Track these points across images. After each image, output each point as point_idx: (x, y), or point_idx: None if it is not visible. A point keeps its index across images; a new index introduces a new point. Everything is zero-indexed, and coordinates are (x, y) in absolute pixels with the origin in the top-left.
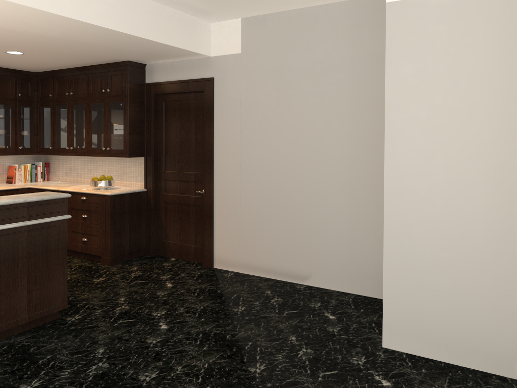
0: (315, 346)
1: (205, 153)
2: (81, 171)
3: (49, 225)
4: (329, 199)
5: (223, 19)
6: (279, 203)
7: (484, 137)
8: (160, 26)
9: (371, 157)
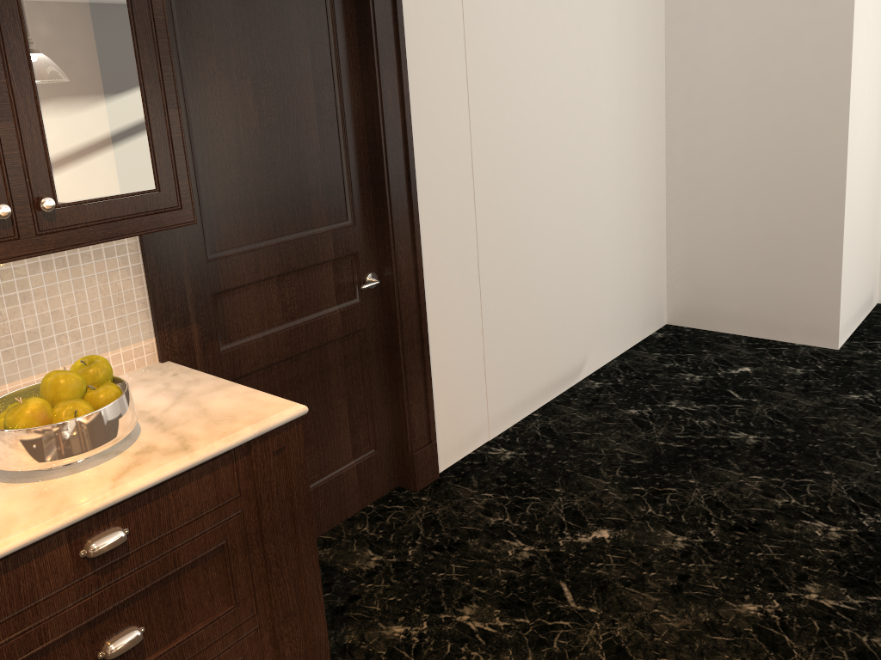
0: (872, 383)
1: (388, 152)
2: None
3: None
4: (600, 202)
5: None
6: (542, 239)
7: (878, 63)
8: None
9: (635, 114)
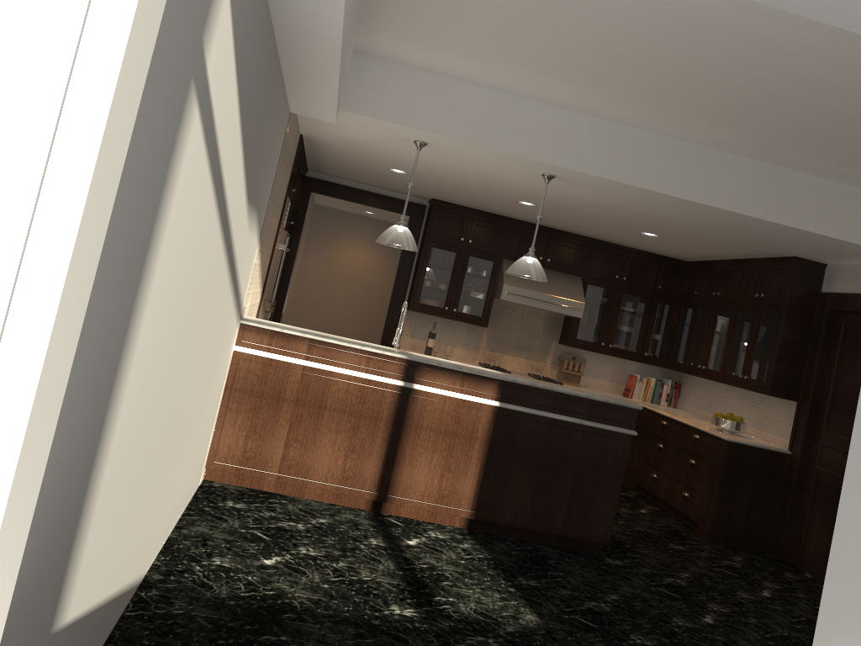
0: None
1: None
2: (714, 404)
3: (608, 434)
4: None
5: None
6: None
7: None
8: (823, 211)
9: None
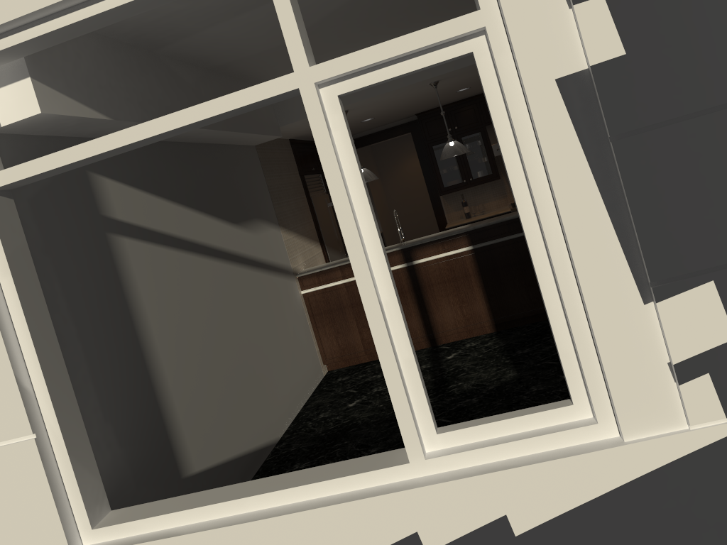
0: None
1: None
2: None
3: None
4: None
5: None
6: None
7: None
8: None
9: None
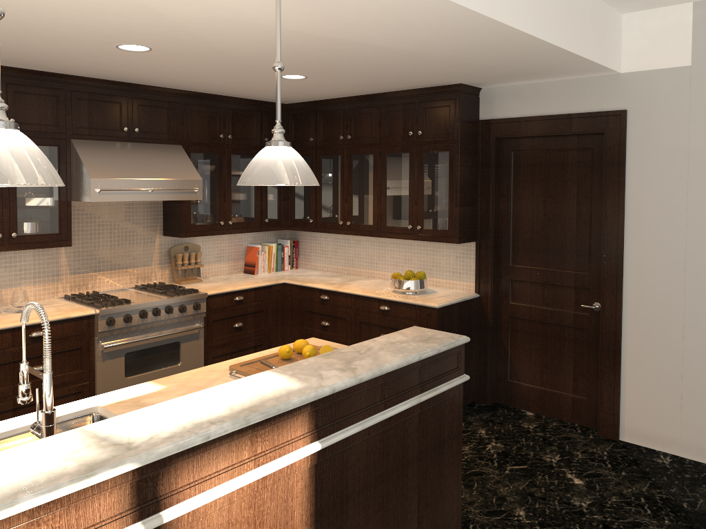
0: None
1: (604, 241)
2: (353, 257)
3: (443, 396)
4: None
5: (655, 6)
6: None
7: None
8: (572, 23)
9: None
